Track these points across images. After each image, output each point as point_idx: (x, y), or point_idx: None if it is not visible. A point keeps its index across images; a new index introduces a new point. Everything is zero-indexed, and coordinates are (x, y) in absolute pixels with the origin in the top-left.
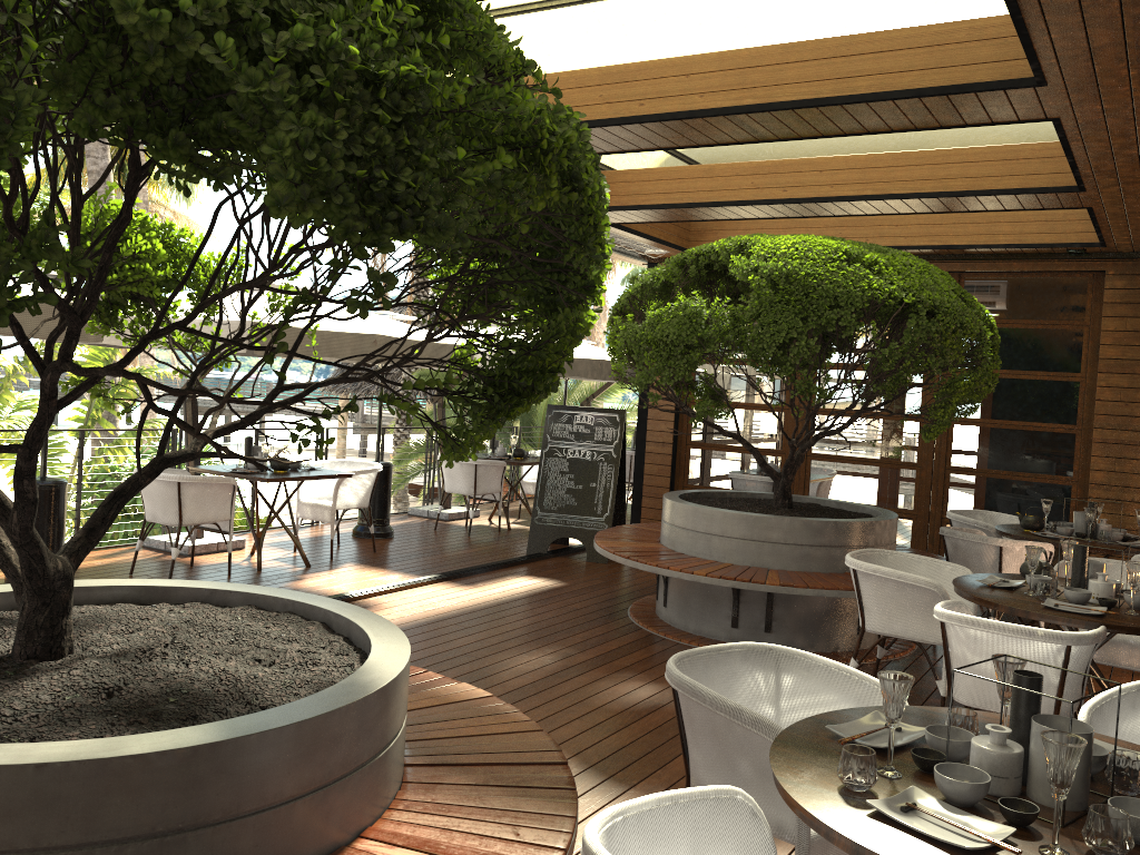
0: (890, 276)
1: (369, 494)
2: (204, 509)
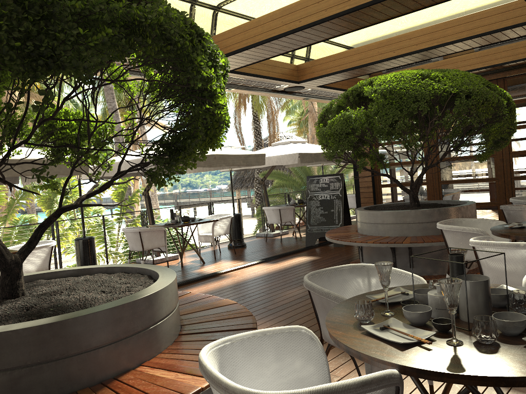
0: (444, 82)
1: (228, 228)
2: (152, 242)
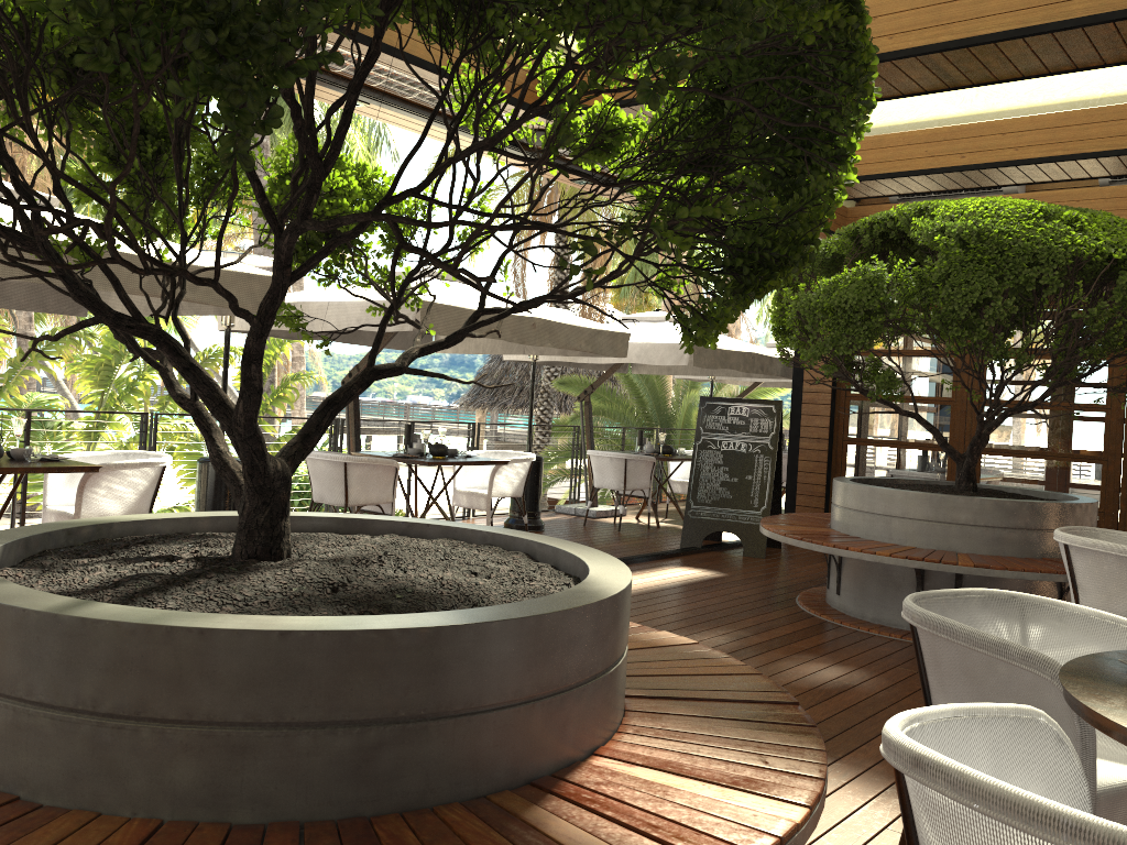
0: (1094, 232)
1: (522, 484)
2: (368, 490)
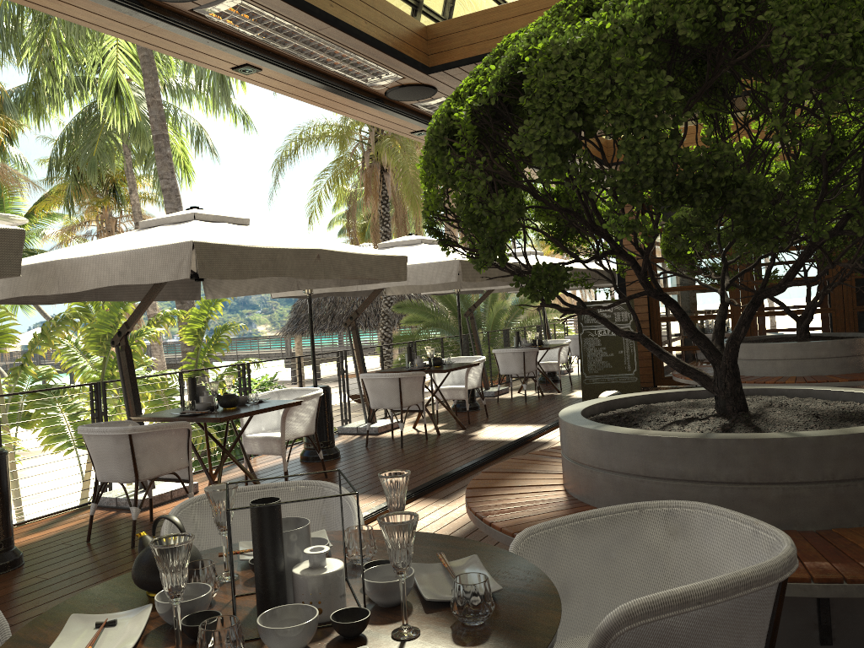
0: None
1: (481, 377)
2: (412, 395)
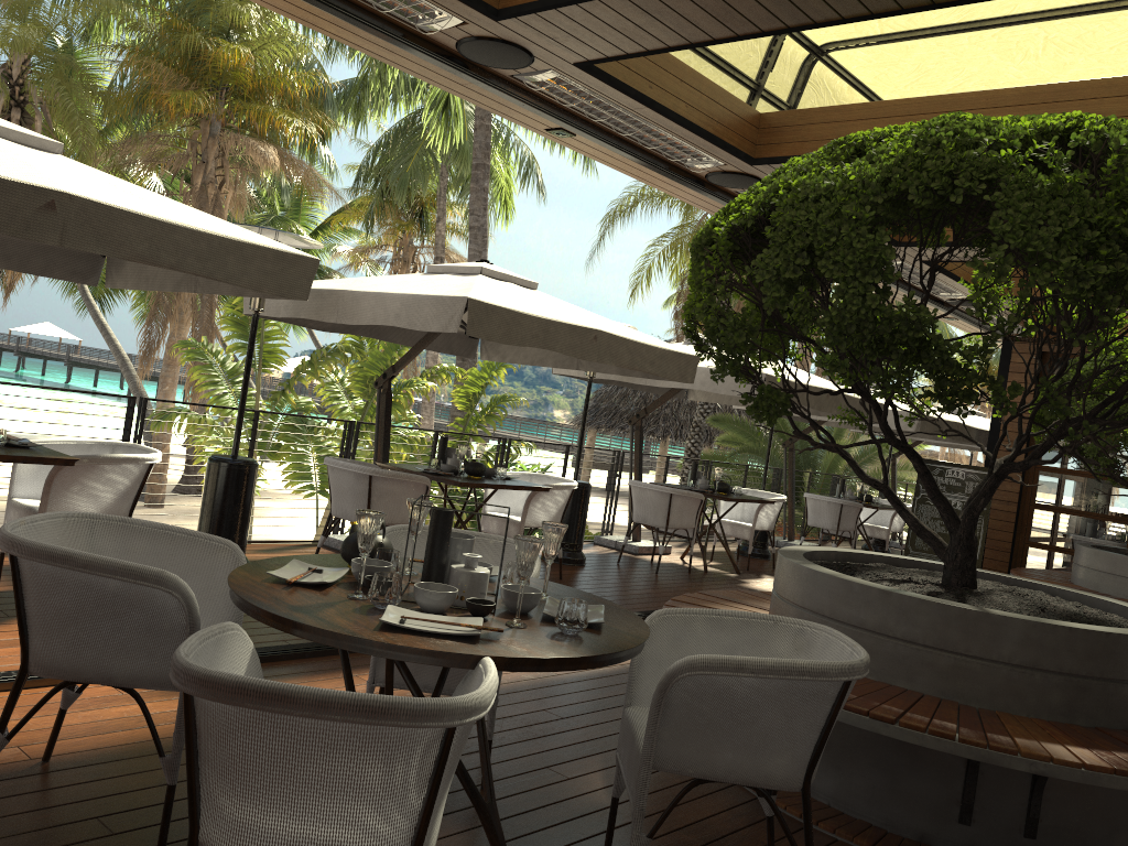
0: None
1: (775, 520)
2: (682, 517)
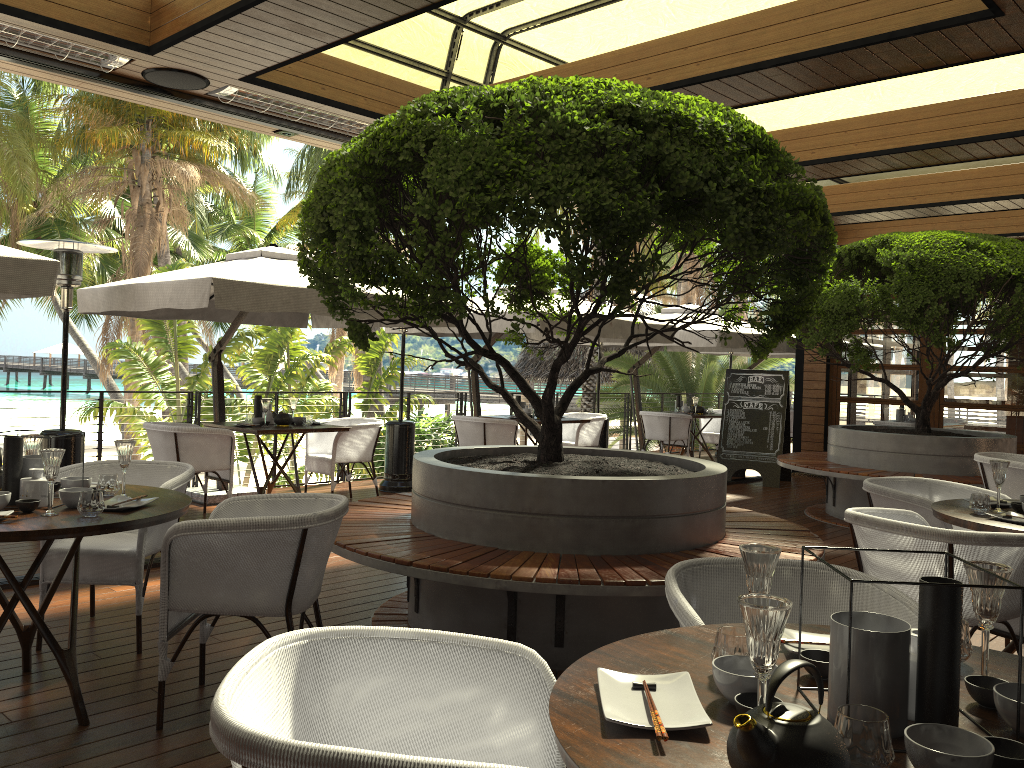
0: (1000, 257)
1: (598, 436)
2: (498, 442)
